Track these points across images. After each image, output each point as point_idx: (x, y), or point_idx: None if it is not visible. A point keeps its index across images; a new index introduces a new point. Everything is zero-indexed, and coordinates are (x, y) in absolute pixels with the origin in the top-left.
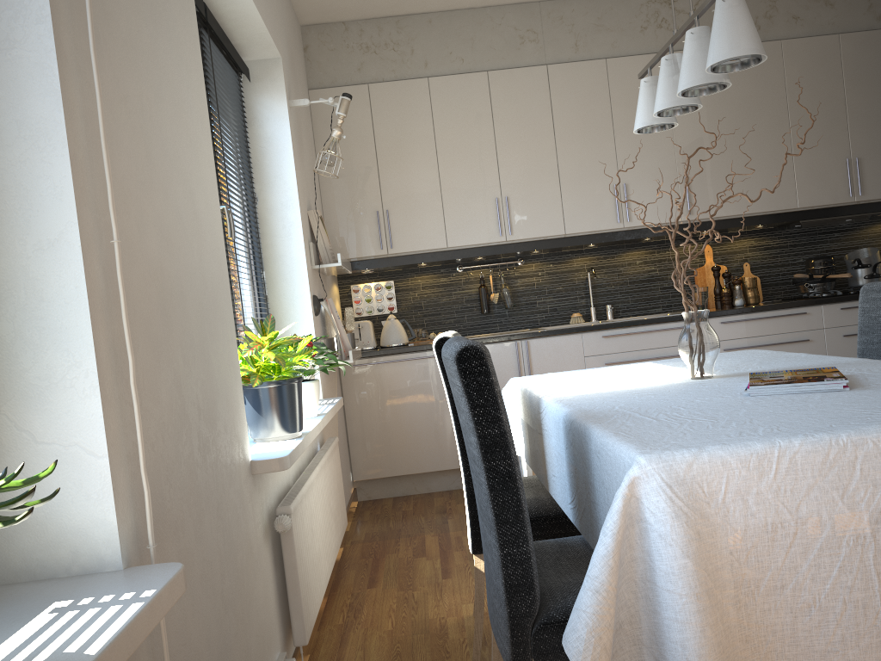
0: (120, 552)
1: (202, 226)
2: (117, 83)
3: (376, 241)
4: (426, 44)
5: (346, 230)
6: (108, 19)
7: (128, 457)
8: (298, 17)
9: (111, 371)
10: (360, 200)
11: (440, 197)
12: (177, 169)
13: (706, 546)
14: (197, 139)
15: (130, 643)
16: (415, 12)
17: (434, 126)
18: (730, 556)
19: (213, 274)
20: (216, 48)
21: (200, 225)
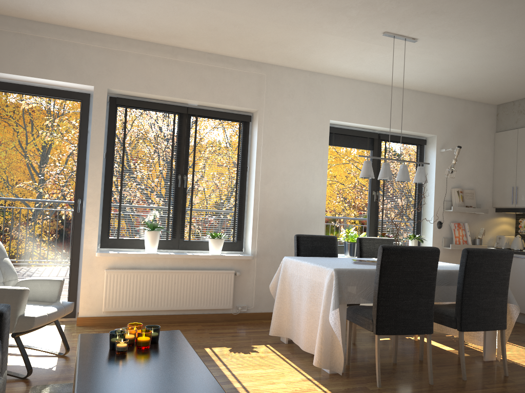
0: (250, 252)
1: (310, 204)
2: (274, 184)
3: (511, 200)
4: None
5: (500, 194)
6: (275, 174)
7: (257, 241)
8: (490, 103)
9: (256, 228)
10: (507, 181)
11: None
12: (299, 194)
13: (284, 273)
14: (315, 185)
15: (232, 257)
16: None
17: None
18: (287, 277)
19: (313, 214)
20: (395, 142)
21: (309, 204)
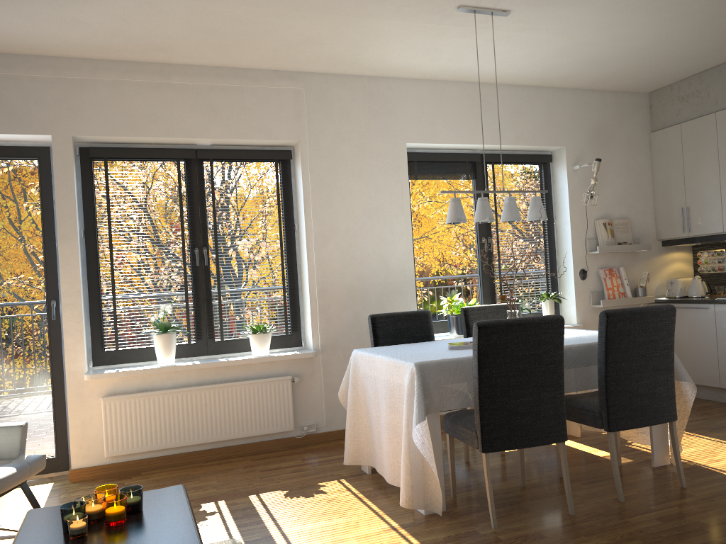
0: (312, 347)
1: (391, 267)
2: (336, 245)
3: (681, 227)
4: (716, 88)
5: (665, 220)
6: (335, 230)
7: (321, 329)
8: (639, 92)
9: (316, 311)
10: (674, 200)
11: (720, 196)
12: (373, 255)
13: (355, 374)
14: (395, 240)
15: (285, 357)
16: (708, 68)
17: (717, 146)
18: (360, 378)
19: (397, 281)
20: (506, 163)
21: (389, 267)
